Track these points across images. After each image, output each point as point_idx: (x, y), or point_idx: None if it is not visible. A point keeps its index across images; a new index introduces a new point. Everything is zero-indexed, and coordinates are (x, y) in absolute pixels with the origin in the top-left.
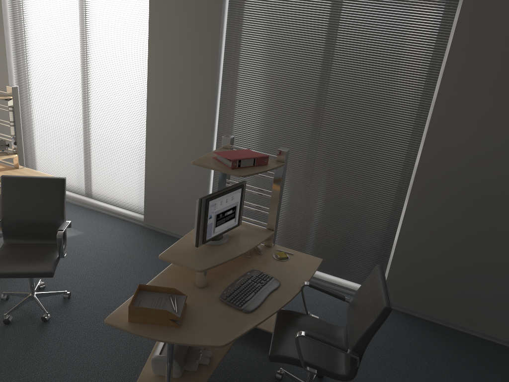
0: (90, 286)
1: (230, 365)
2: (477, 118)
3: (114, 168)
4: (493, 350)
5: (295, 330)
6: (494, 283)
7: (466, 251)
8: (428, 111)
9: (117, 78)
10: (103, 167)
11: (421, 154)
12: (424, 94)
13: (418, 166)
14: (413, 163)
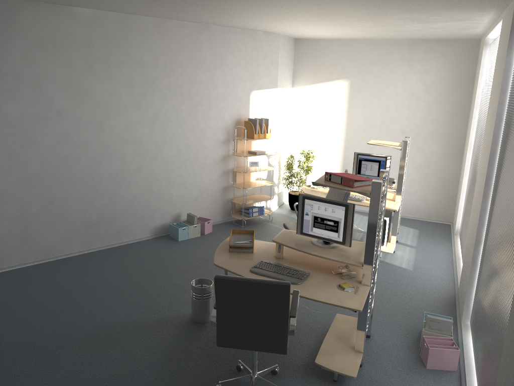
0: None
1: None
2: None
3: None
4: None
5: None
6: None
7: None
8: None
9: None
10: None
11: None
12: None
13: None
14: None
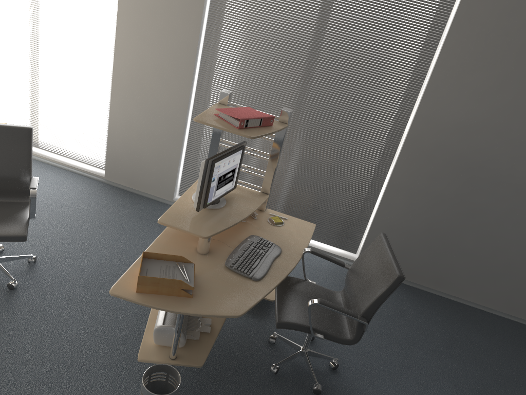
0: (57, 249)
1: (222, 331)
2: (471, 89)
3: (69, 116)
4: (457, 309)
5: (298, 296)
6: (464, 248)
7: (443, 218)
8: (424, 79)
9: (78, 11)
10: (55, 114)
11: (413, 122)
12: (422, 61)
13: (408, 133)
14: (403, 130)
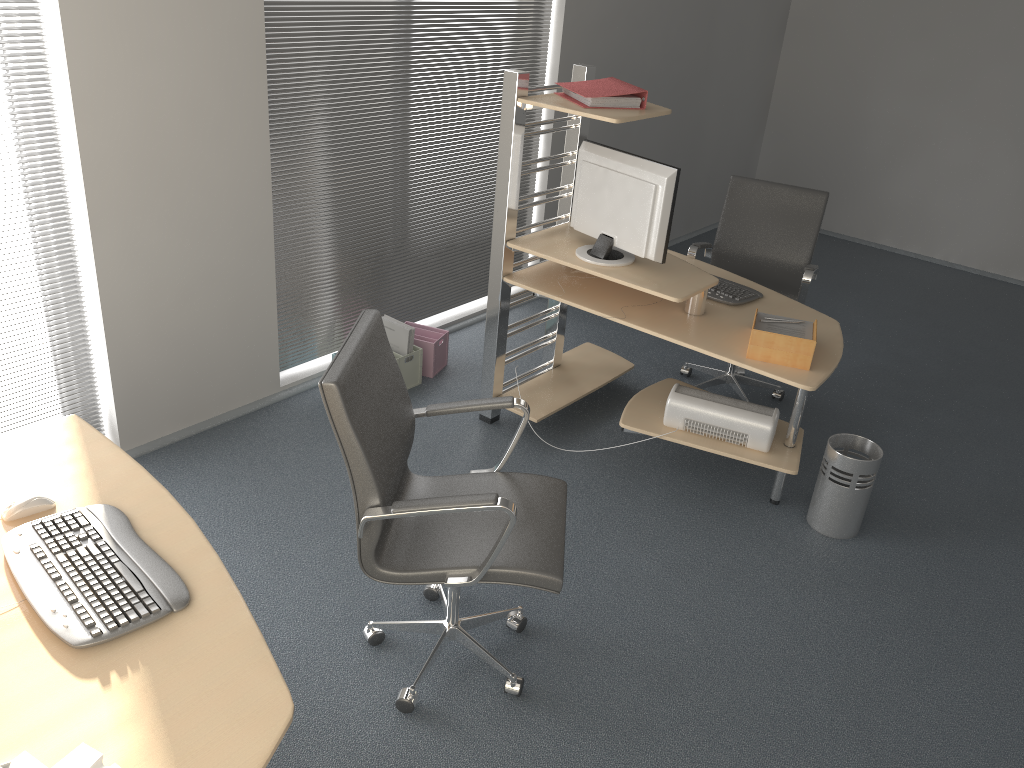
0: None
1: None
2: None
3: None
4: None
5: None
6: None
7: None
8: None
9: None
10: None
11: (562, 38)
12: None
13: (560, 58)
14: (546, 57)
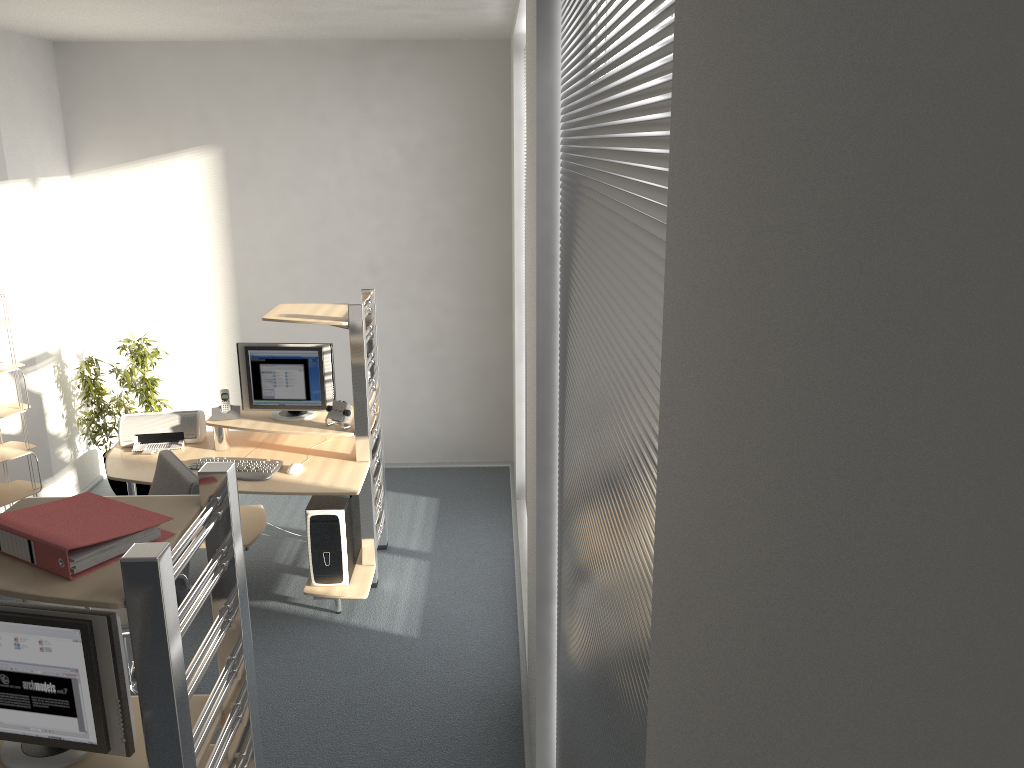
0: None
1: None
2: None
3: None
4: None
5: None
6: None
7: None
8: None
9: None
10: None
11: None
12: None
13: None
14: None
